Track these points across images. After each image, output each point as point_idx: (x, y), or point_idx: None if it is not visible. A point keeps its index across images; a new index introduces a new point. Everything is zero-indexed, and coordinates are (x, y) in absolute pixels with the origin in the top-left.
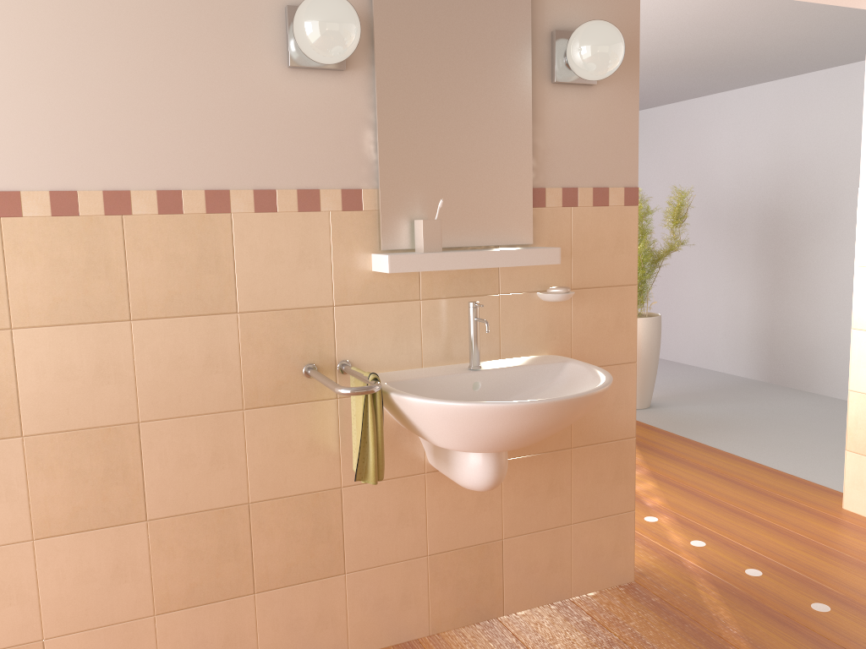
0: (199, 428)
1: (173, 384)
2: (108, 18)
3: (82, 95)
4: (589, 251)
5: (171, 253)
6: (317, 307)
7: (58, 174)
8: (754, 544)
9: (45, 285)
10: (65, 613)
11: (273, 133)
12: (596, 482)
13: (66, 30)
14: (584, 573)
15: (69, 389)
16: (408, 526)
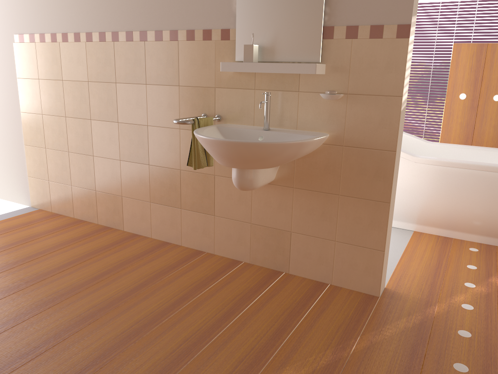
0: (165, 132)
1: (157, 112)
2: None
3: None
4: (363, 69)
5: (158, 57)
6: (208, 87)
7: (128, 25)
8: None
9: (124, 67)
10: (127, 189)
11: (195, 2)
12: (355, 222)
13: None
14: (342, 274)
15: (129, 108)
16: (242, 204)
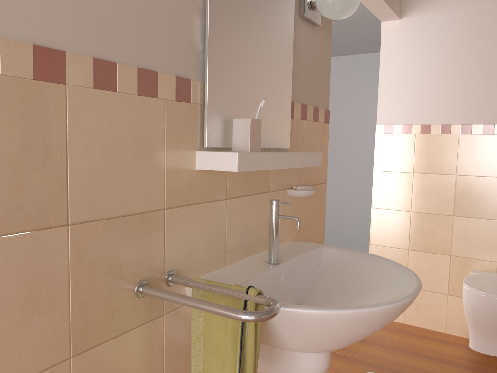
0: None
1: None
2: None
3: None
4: None
5: None
6: (151, 211)
7: None
8: (352, 352)
9: None
10: None
11: None
12: None
13: None
14: None
15: None
16: None
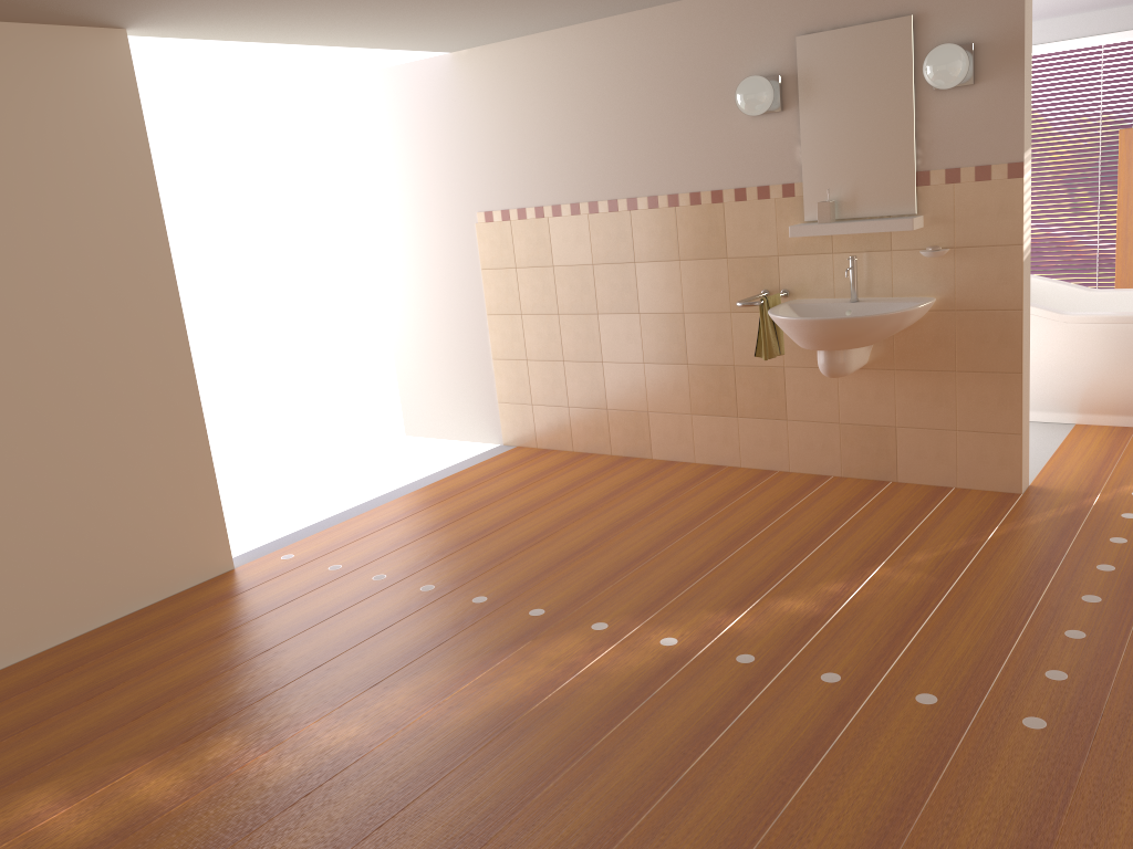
0: (709, 319)
1: (697, 295)
2: (668, 107)
3: (659, 148)
4: (971, 217)
5: (696, 225)
6: (768, 256)
7: (650, 188)
8: None
9: (646, 242)
10: (655, 401)
11: (744, 155)
12: (980, 402)
13: (652, 117)
14: (969, 472)
15: (656, 293)
16: (825, 400)
